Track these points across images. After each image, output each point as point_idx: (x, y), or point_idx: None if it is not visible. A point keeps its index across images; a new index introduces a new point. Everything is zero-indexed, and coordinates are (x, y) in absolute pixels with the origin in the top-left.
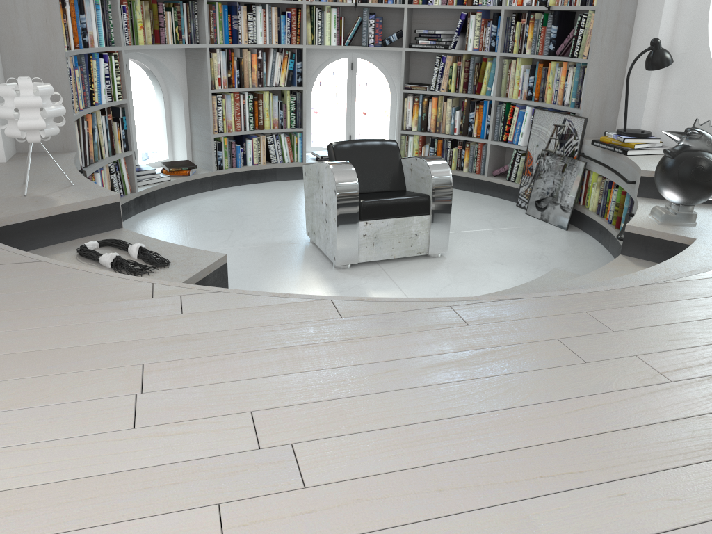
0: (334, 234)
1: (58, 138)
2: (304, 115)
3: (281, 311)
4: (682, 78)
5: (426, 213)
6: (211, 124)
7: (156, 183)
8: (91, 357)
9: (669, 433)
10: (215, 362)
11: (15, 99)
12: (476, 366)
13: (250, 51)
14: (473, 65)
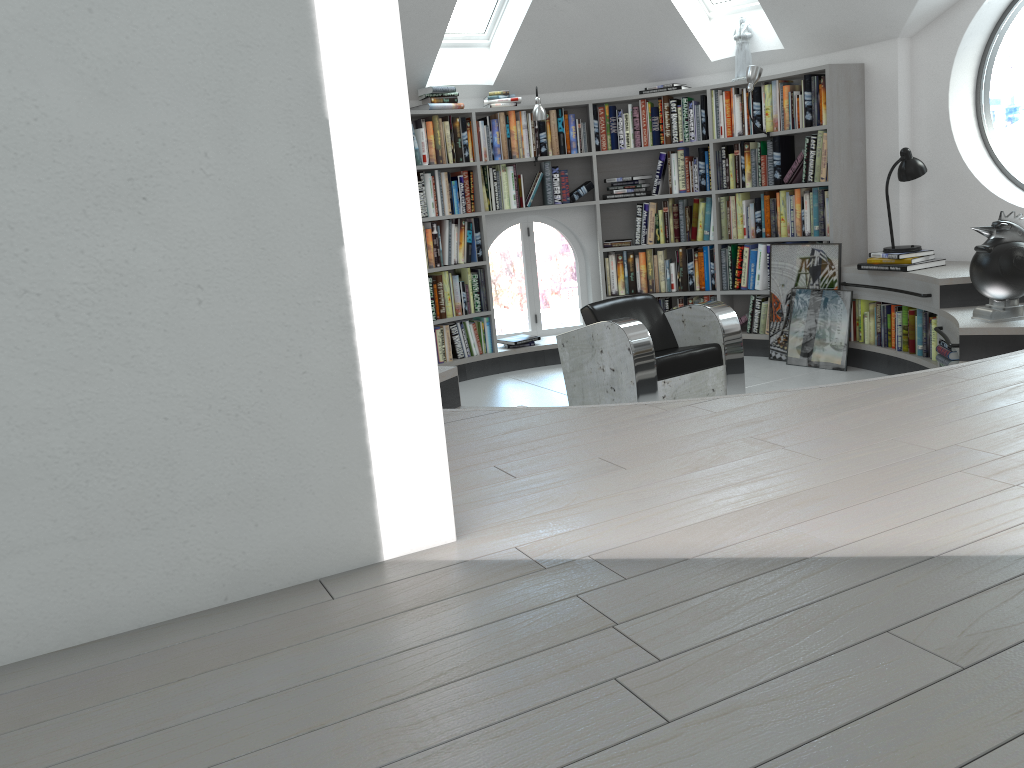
0: (633, 400)
1: None
2: (490, 295)
3: (799, 398)
4: (934, 187)
5: (719, 364)
6: None
7: None
8: (698, 441)
9: None
10: (807, 426)
11: None
12: (1016, 395)
13: None
14: (683, 209)
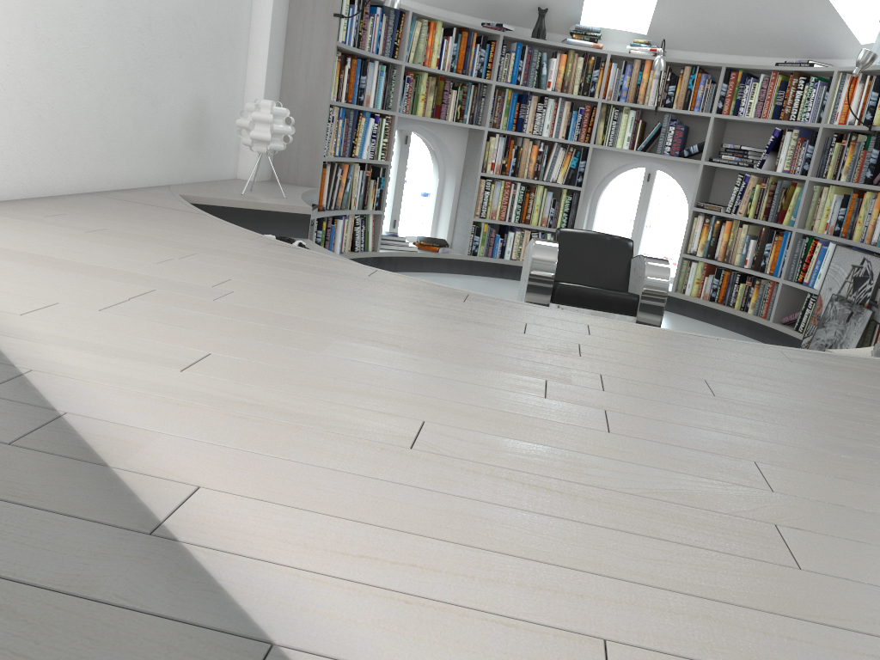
0: None
1: (306, 174)
2: (576, 218)
3: (328, 264)
4: None
5: (631, 314)
6: (473, 207)
7: (401, 251)
8: (171, 244)
9: (515, 362)
10: (243, 264)
11: (253, 112)
12: (427, 311)
13: (535, 143)
14: (778, 189)
